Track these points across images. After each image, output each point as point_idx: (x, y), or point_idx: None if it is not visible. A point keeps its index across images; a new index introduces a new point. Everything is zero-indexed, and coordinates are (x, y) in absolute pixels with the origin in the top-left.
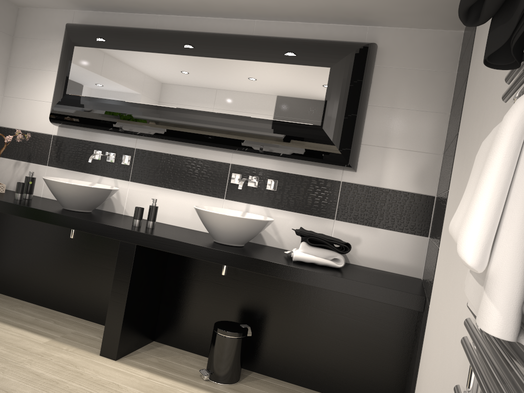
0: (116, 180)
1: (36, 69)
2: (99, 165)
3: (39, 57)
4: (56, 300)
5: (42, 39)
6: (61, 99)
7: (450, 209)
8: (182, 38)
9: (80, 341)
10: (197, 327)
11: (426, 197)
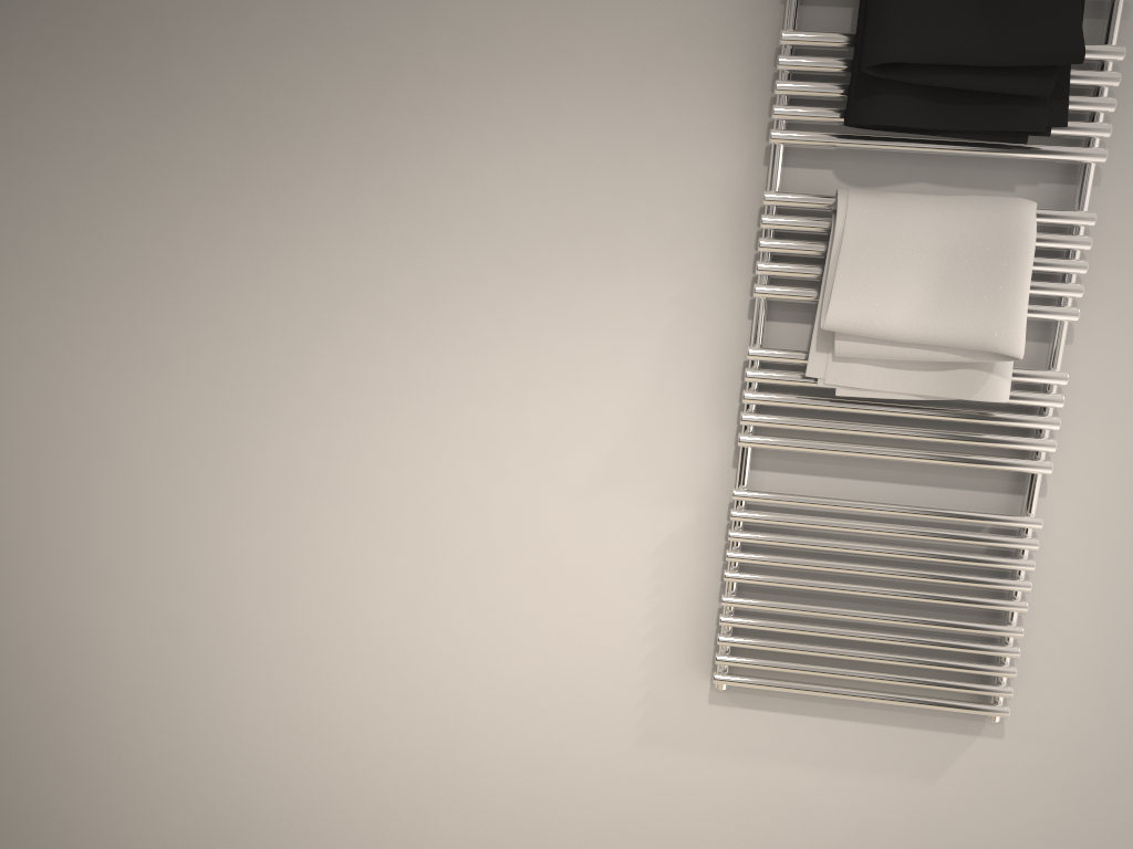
0: None
1: None
2: None
3: None
4: None
5: None
6: None
7: (52, 218)
8: None
9: None
10: None
11: None
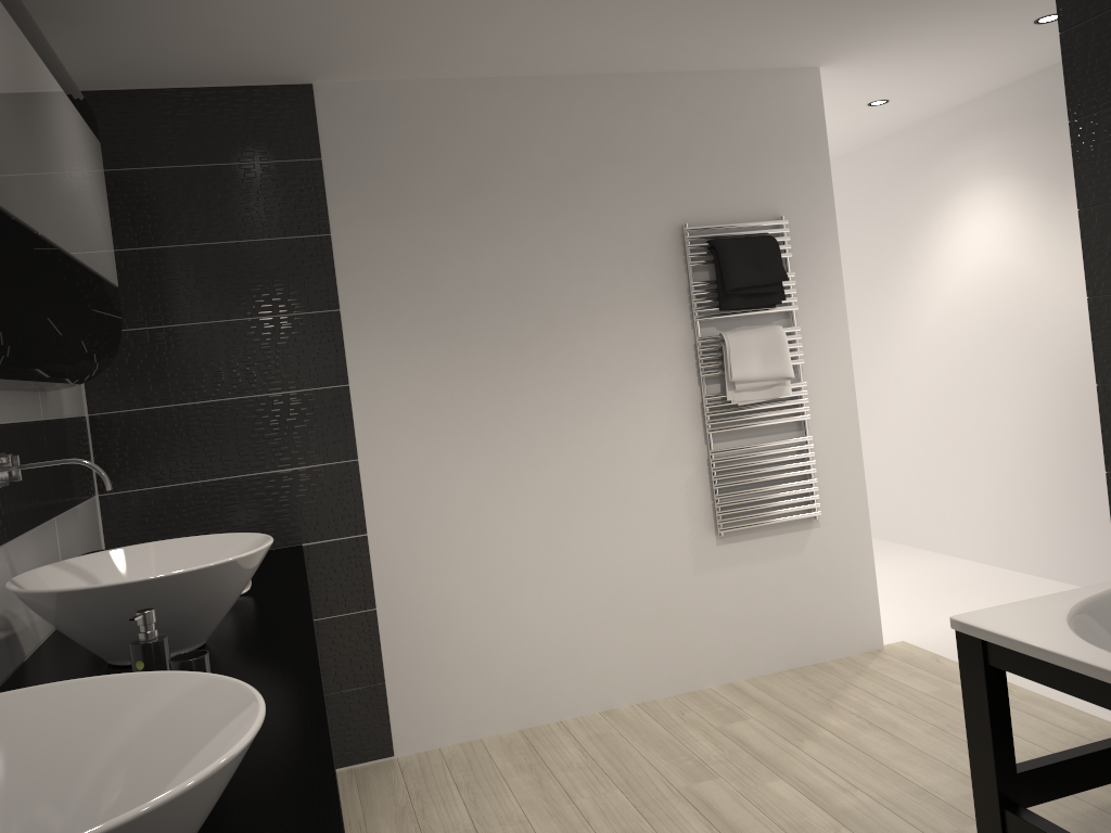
0: None
1: None
2: None
3: None
4: None
5: None
6: None
7: (414, 401)
8: None
9: None
10: None
11: (84, 421)
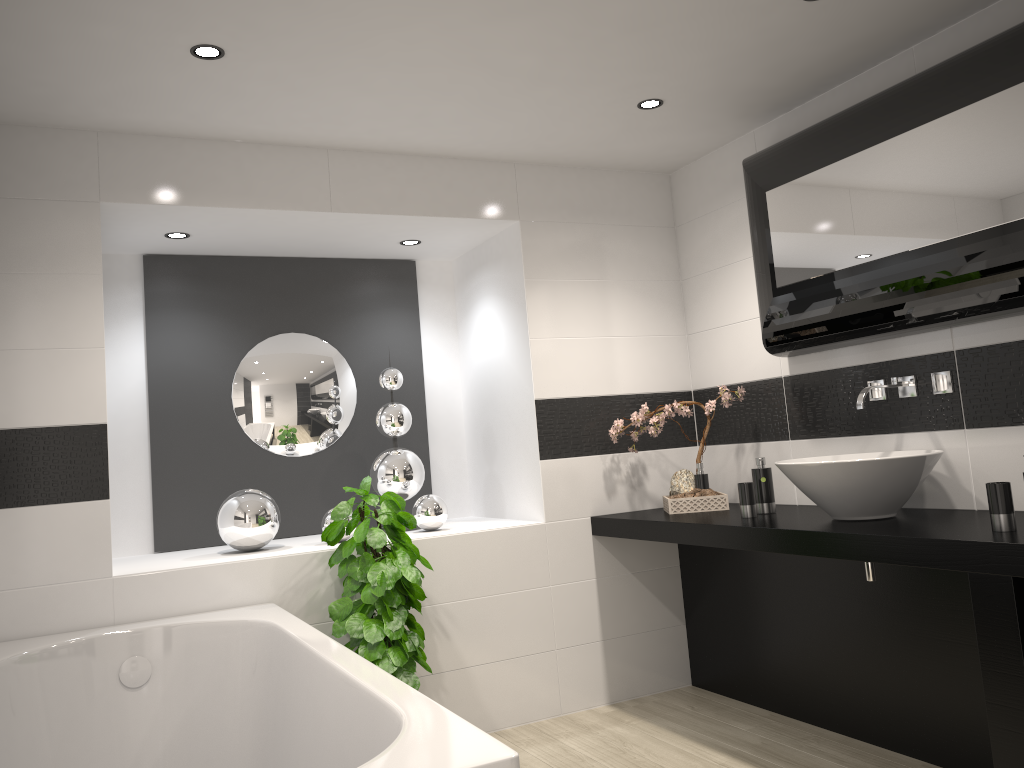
0: (935, 435)
1: (722, 267)
2: (887, 411)
3: (721, 242)
4: (881, 725)
5: (717, 209)
6: (770, 301)
7: None
8: (976, 60)
9: None
10: None
11: None
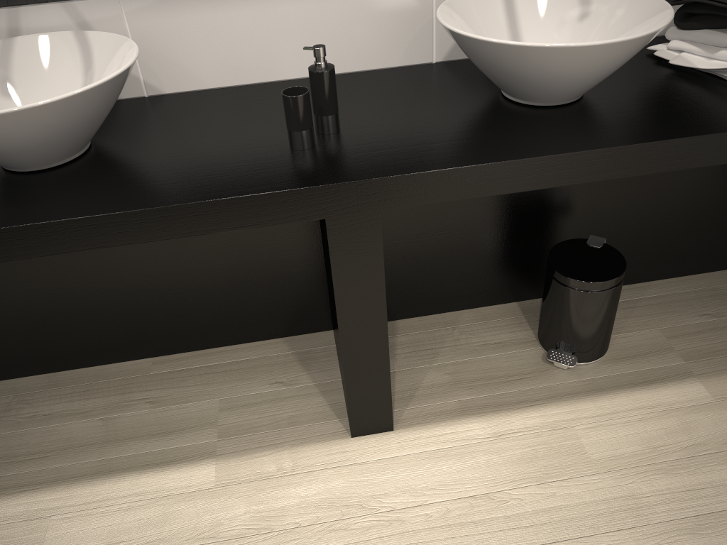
0: (74, 6)
1: None
2: None
3: None
4: (92, 349)
5: None
6: None
7: None
8: None
9: (267, 424)
10: (459, 269)
11: None
